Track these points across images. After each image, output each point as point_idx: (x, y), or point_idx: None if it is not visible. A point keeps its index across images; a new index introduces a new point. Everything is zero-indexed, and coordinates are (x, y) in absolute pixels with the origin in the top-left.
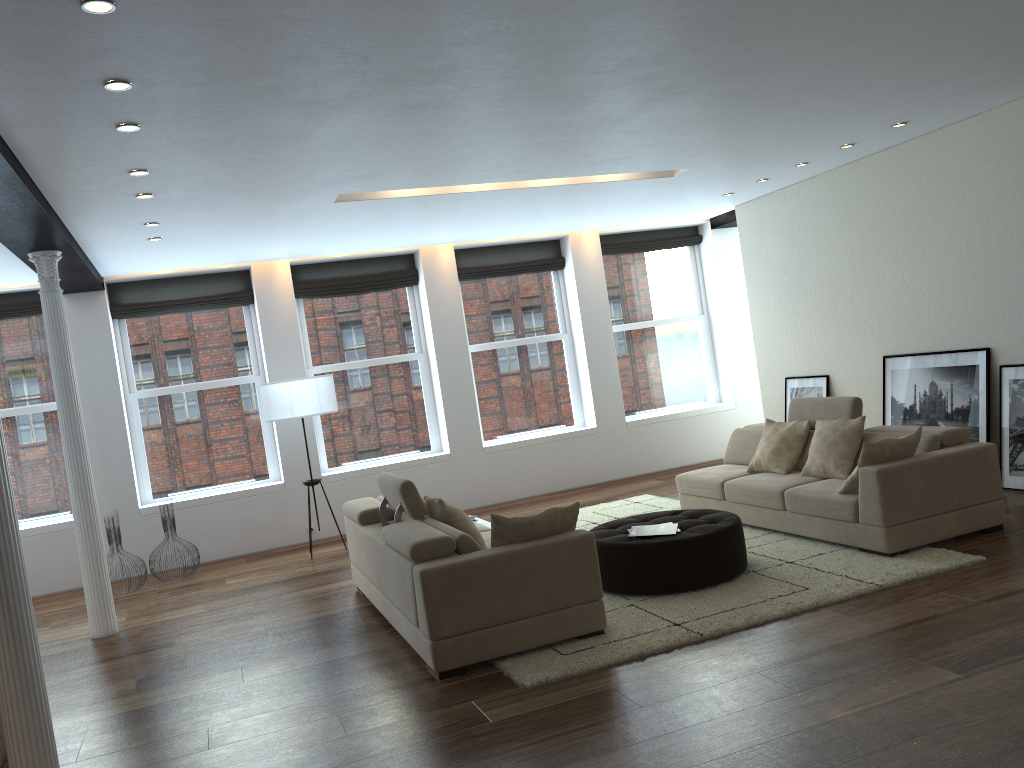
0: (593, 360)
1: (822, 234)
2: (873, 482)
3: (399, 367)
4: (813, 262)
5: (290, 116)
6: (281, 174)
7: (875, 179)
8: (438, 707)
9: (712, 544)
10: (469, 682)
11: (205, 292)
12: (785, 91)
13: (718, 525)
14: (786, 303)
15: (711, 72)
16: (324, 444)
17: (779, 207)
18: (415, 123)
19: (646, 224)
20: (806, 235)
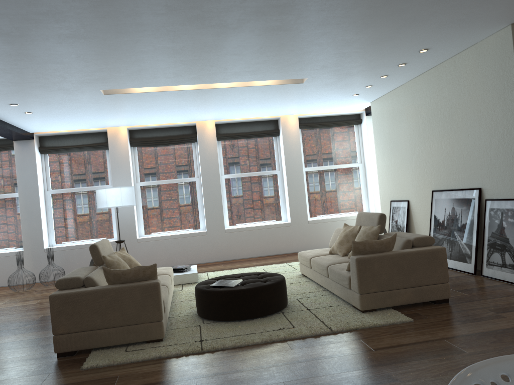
0: (290, 185)
1: (406, 118)
2: (354, 265)
3: (185, 184)
4: (402, 134)
5: (0, 42)
6: (47, 77)
7: (429, 85)
8: (32, 374)
9: (251, 294)
10: (67, 361)
11: (86, 142)
12: (309, 27)
13: (262, 283)
14: (391, 158)
15: (238, 14)
16: (143, 222)
17: (388, 102)
18: (84, 47)
19: (324, 112)
20: (399, 118)
